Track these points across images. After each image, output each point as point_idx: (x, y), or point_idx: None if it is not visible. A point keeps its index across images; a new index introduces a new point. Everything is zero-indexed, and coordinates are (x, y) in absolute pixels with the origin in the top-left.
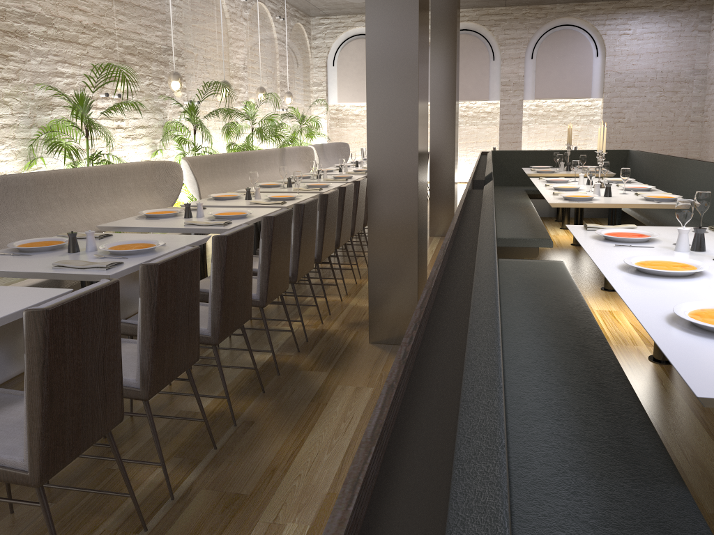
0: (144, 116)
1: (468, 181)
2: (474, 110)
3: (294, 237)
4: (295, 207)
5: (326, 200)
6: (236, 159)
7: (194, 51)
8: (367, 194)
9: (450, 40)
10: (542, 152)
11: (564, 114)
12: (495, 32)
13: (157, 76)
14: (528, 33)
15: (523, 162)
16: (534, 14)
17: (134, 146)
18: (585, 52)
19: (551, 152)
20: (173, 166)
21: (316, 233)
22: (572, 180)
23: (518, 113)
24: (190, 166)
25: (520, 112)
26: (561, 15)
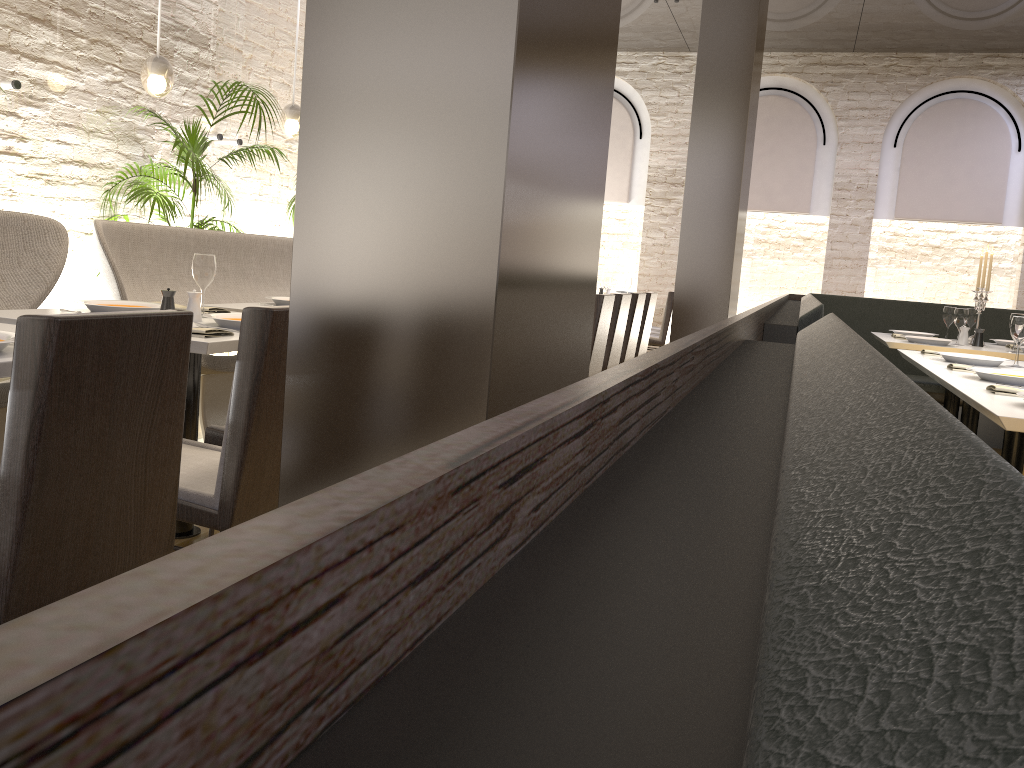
0: (87, 141)
1: (744, 312)
2: (781, 232)
3: (9, 449)
4: (24, 330)
5: (266, 328)
6: (275, 250)
7: (240, 44)
8: (291, 302)
9: (741, 36)
10: (915, 307)
11: (944, 253)
12: (831, 95)
13: (134, 68)
14: (891, 100)
15: (873, 322)
16: (905, 69)
17: (47, 197)
18: (996, 142)
19: (933, 308)
20: (46, 229)
21: (228, 431)
22: (1008, 364)
23: (861, 240)
24: (99, 235)
25: (865, 239)
26: (956, 73)
